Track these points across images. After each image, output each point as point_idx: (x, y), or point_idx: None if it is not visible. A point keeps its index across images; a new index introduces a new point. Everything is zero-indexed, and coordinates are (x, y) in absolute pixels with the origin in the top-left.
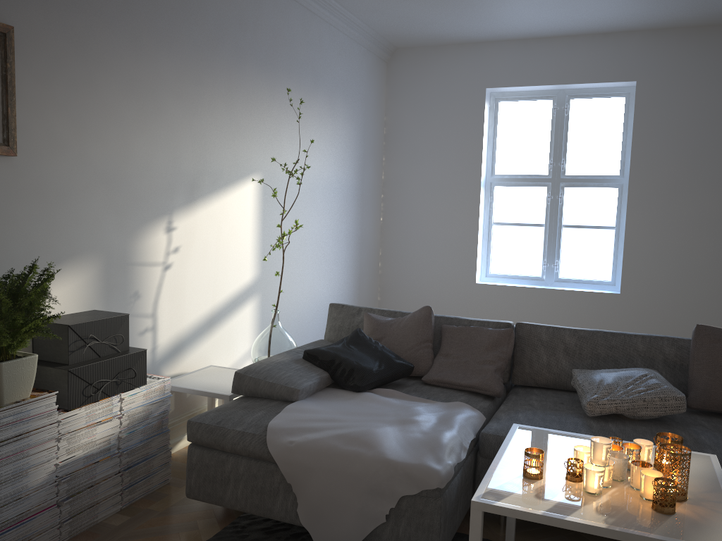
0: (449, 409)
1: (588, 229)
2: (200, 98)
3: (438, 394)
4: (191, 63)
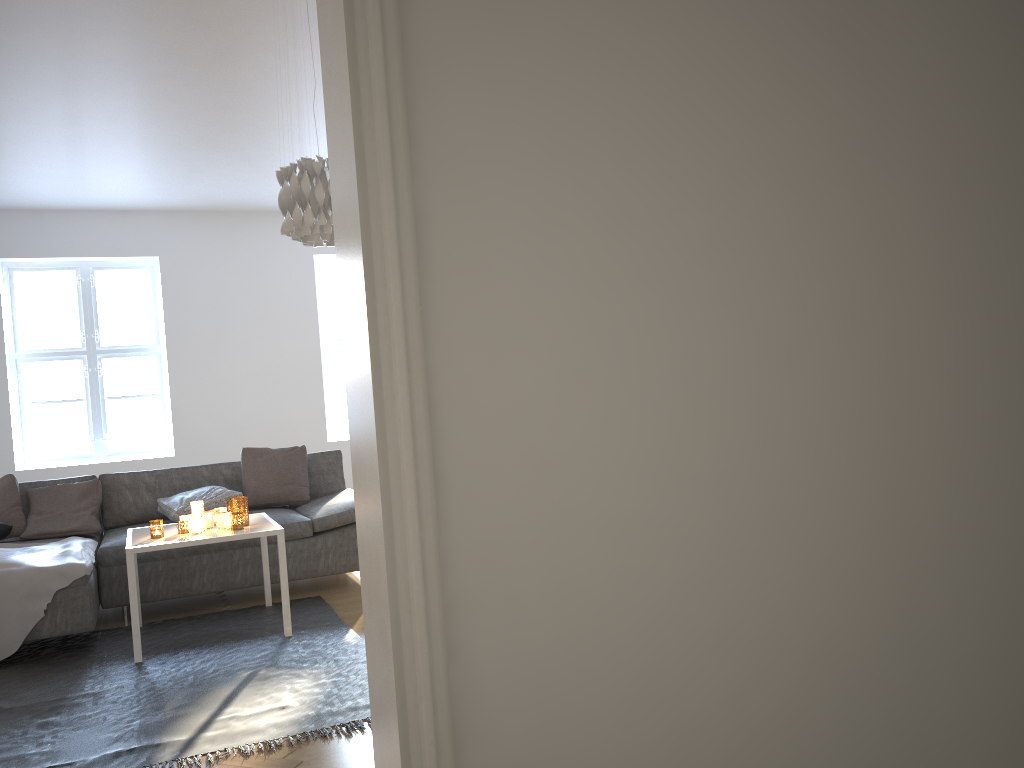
0: (64, 543)
1: (133, 398)
2: None
3: (44, 541)
4: None
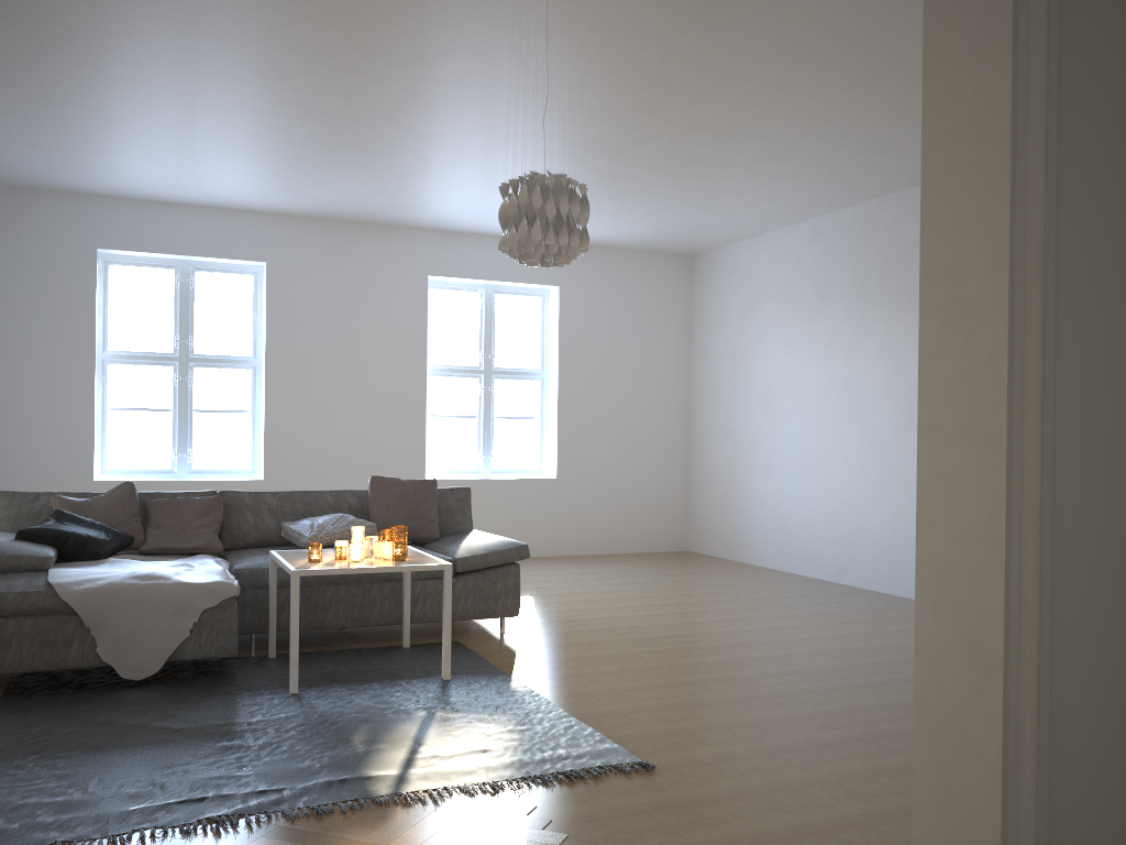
0: (195, 560)
1: (222, 413)
2: None
3: (168, 557)
4: None
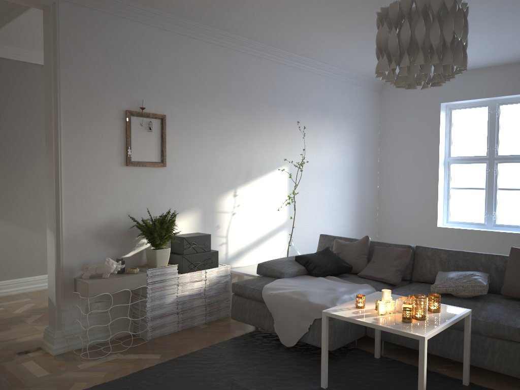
0: (359, 287)
1: (516, 191)
2: (251, 131)
3: (361, 281)
4: (246, 115)
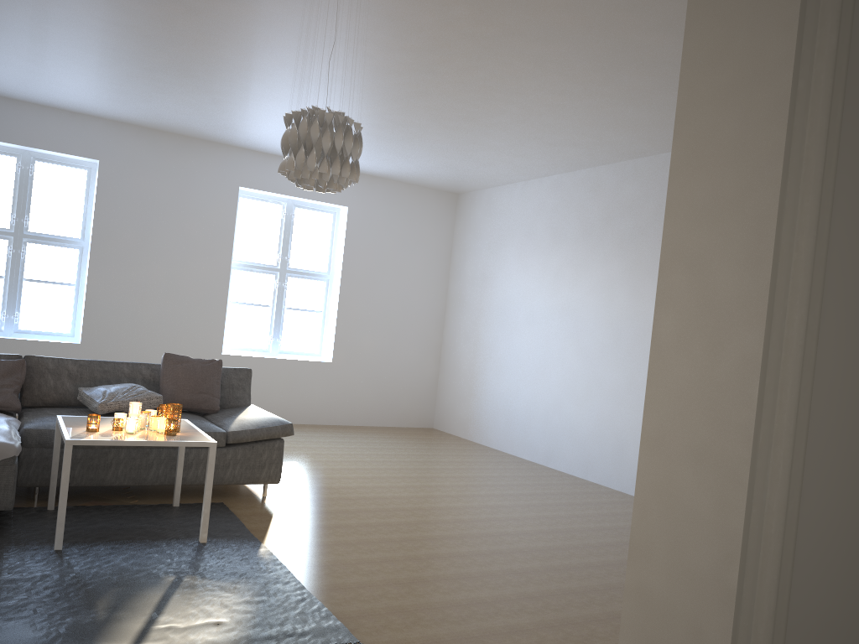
0: None
1: (50, 284)
2: None
3: None
4: None
